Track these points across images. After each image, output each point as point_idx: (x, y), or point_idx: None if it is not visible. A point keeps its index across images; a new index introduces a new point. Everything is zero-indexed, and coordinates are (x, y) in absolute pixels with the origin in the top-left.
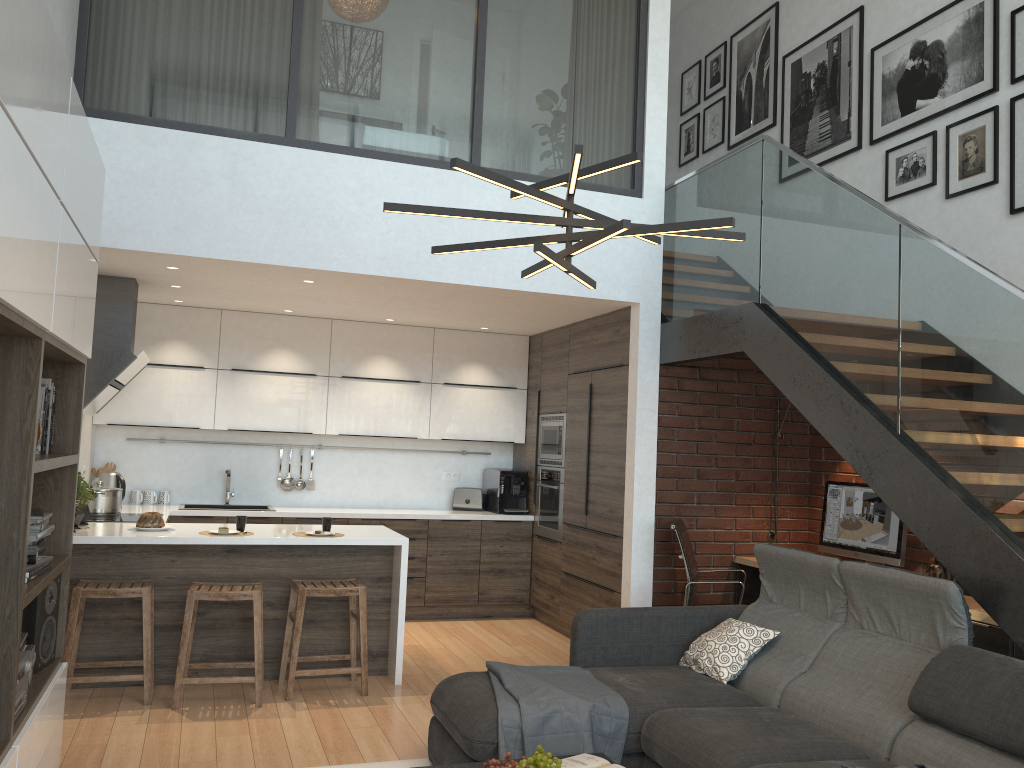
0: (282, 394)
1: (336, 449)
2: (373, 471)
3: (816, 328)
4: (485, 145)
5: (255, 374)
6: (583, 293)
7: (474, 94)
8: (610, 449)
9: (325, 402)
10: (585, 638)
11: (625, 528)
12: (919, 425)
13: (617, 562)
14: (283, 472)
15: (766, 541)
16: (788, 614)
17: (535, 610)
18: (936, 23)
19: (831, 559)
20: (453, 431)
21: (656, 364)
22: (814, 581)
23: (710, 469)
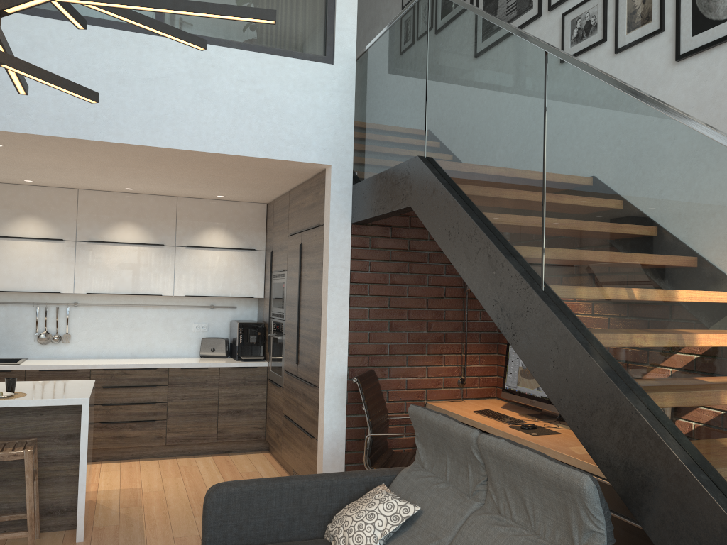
0: (30, 257)
1: (91, 306)
2: (127, 325)
3: (470, 177)
4: None
5: (3, 240)
6: (273, 155)
7: None
8: (312, 304)
9: (73, 264)
10: (214, 516)
11: (320, 379)
12: (563, 280)
13: (315, 410)
14: (41, 327)
15: (457, 387)
16: (434, 485)
17: (270, 445)
18: None
19: (471, 430)
20: (196, 288)
21: (348, 223)
22: (458, 451)
23: (402, 322)
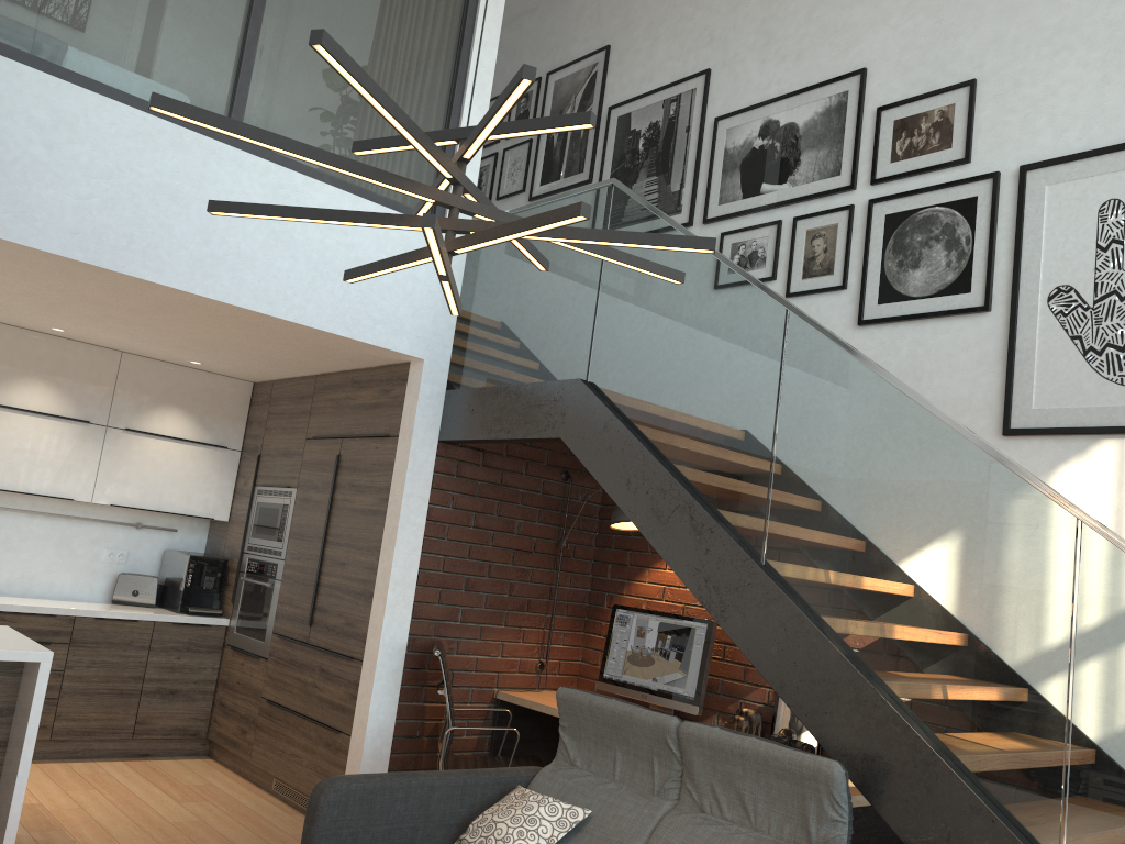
0: None
1: None
2: None
3: (662, 421)
4: (250, 112)
5: None
6: (356, 335)
7: (245, 40)
8: (358, 542)
9: None
10: (329, 820)
11: (368, 649)
12: (792, 556)
13: (350, 693)
14: None
15: (534, 672)
16: (599, 785)
17: (214, 747)
18: (793, 104)
19: (668, 717)
20: (129, 495)
21: (434, 440)
22: (639, 743)
23: (482, 579)
